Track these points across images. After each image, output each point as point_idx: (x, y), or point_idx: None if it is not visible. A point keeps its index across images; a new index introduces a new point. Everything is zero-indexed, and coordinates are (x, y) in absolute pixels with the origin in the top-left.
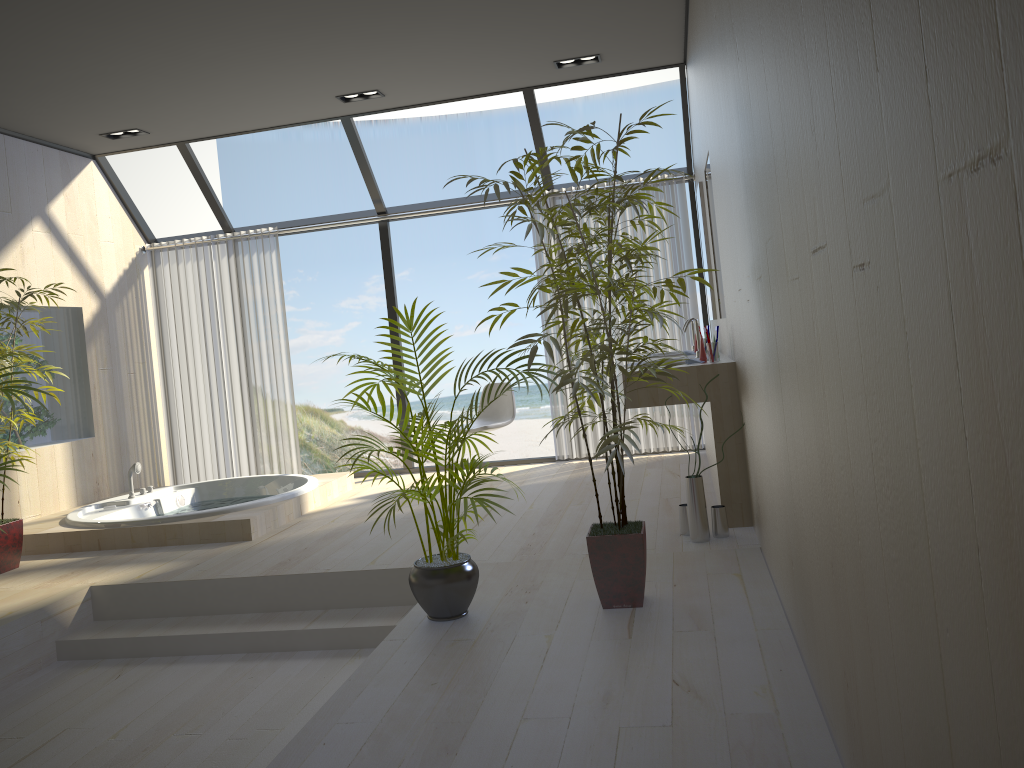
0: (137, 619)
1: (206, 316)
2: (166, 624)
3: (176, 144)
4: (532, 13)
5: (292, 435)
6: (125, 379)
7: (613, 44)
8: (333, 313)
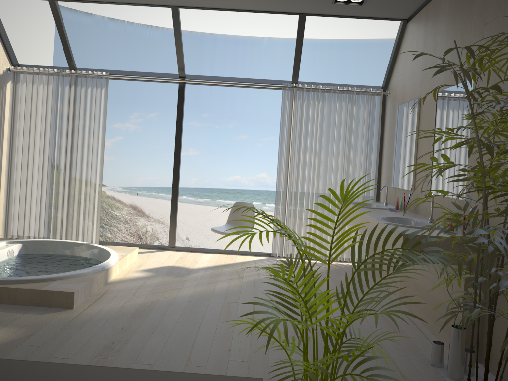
0: None
1: (47, 123)
2: None
3: (48, 0)
4: None
5: (96, 213)
6: None
7: None
8: (108, 129)
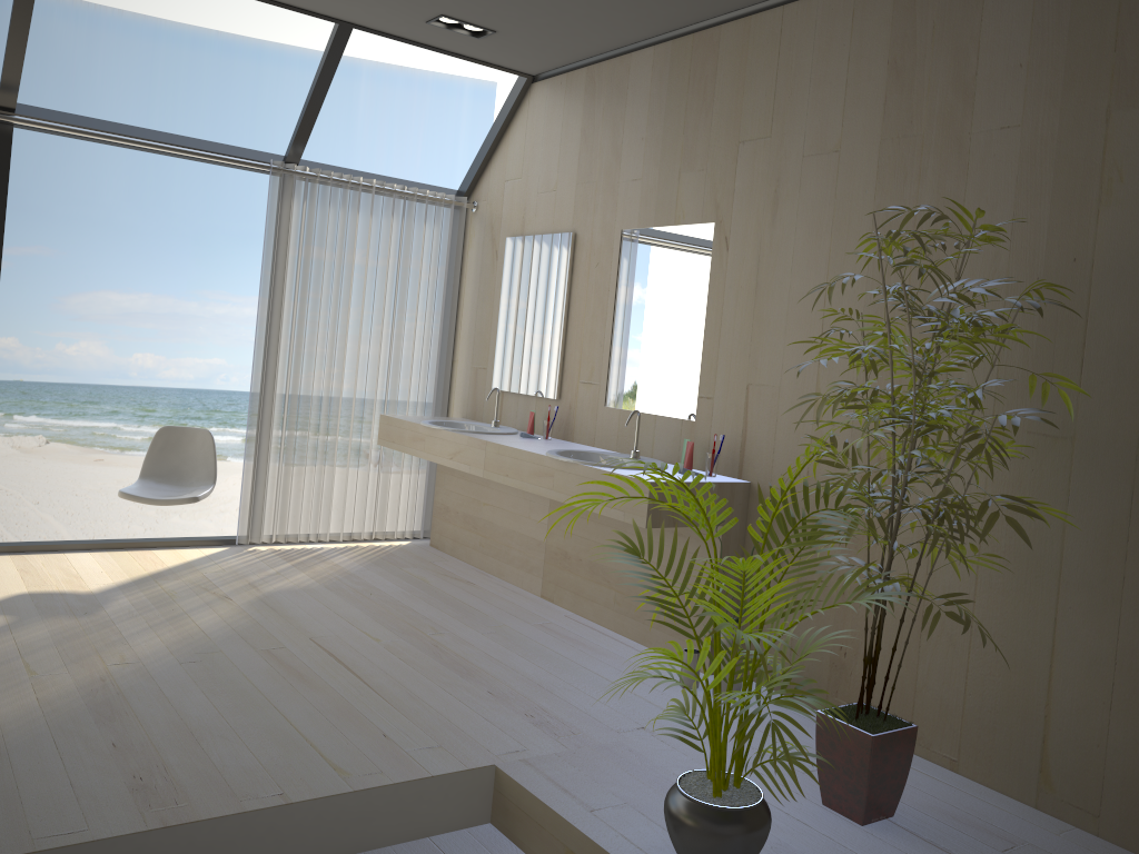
0: None
1: None
2: None
3: None
4: None
5: None
6: None
7: (529, 30)
8: None
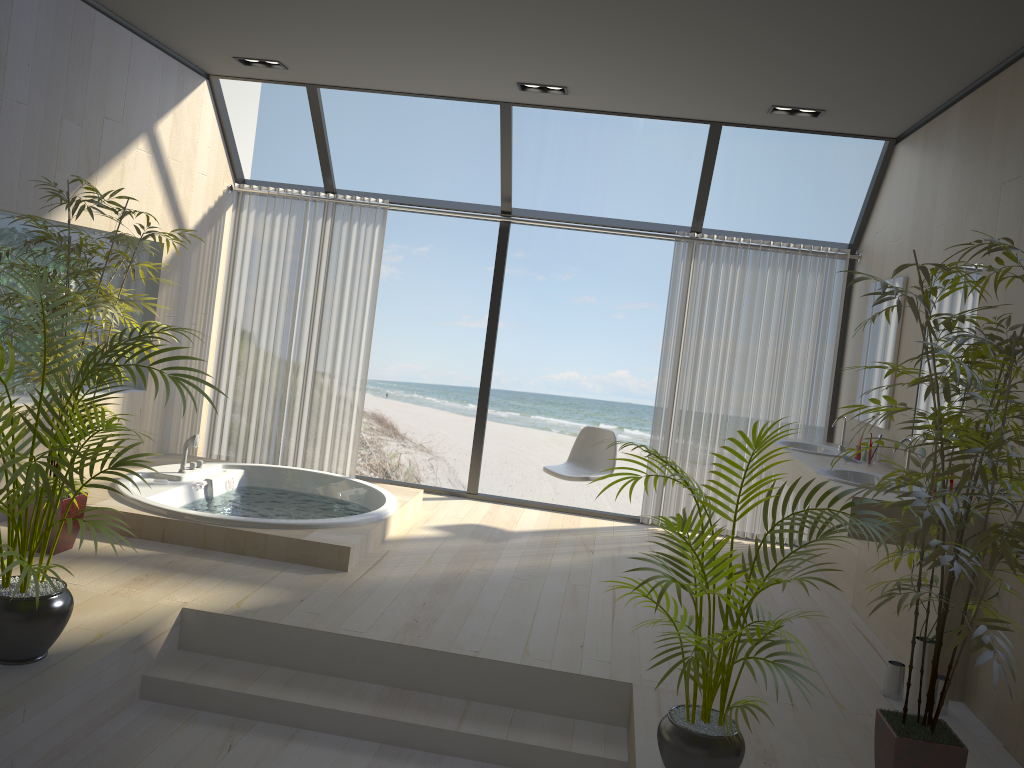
0: (232, 659)
1: (285, 278)
2: (274, 678)
3: (307, 86)
4: (806, 56)
5: (353, 430)
6: (186, 330)
7: (849, 105)
8: None
